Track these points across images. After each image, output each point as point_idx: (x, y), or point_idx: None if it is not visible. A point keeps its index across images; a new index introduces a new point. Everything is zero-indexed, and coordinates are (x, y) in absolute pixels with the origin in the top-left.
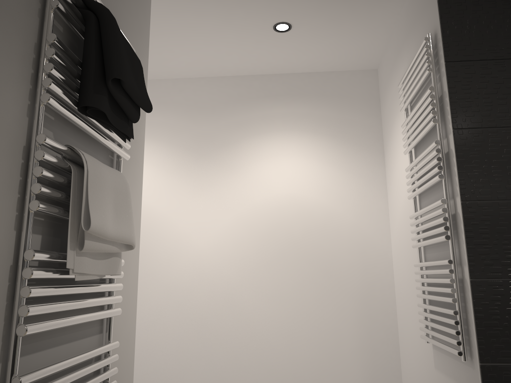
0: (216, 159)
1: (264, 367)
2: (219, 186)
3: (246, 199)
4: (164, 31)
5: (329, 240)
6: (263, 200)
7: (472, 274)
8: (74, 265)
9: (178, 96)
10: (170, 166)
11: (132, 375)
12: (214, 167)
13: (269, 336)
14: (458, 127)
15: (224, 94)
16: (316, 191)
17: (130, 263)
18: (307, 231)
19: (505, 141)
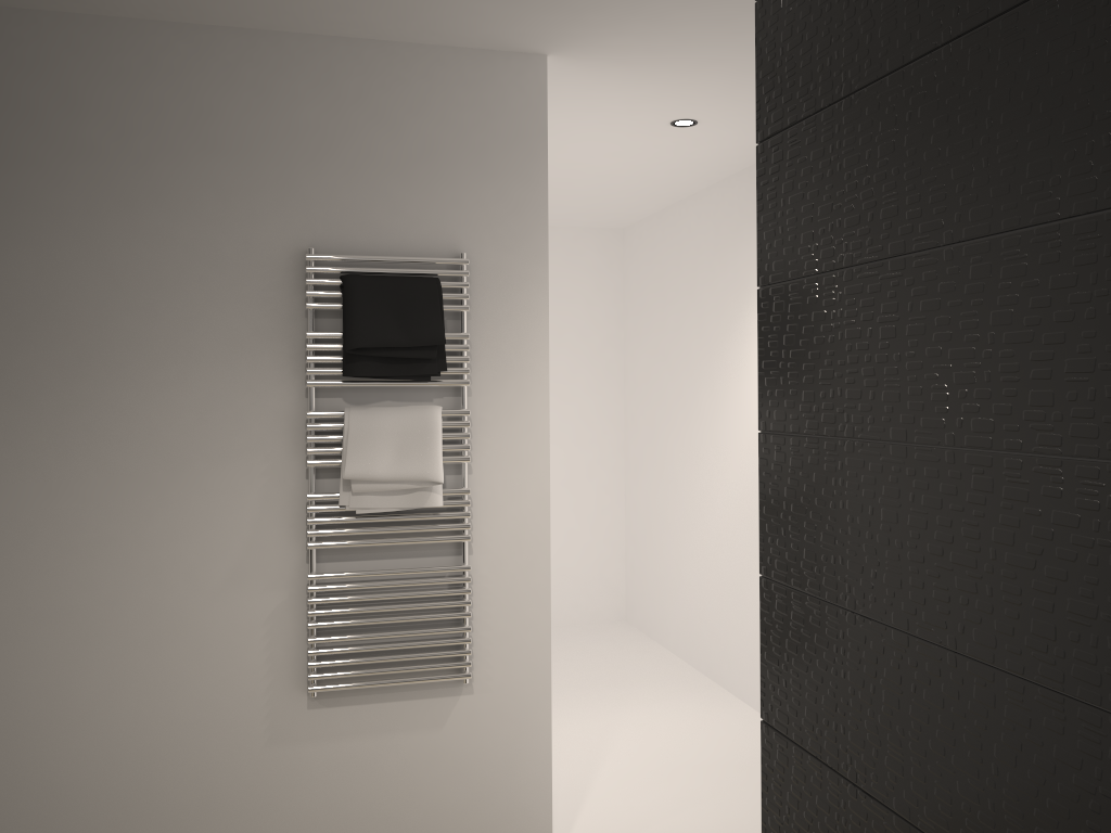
0: None
1: None
2: None
3: None
4: (730, 86)
5: None
6: None
7: (760, 565)
8: (349, 502)
9: None
10: None
11: (548, 604)
12: None
13: None
14: (761, 283)
15: None
16: None
17: (523, 486)
18: None
19: (805, 309)
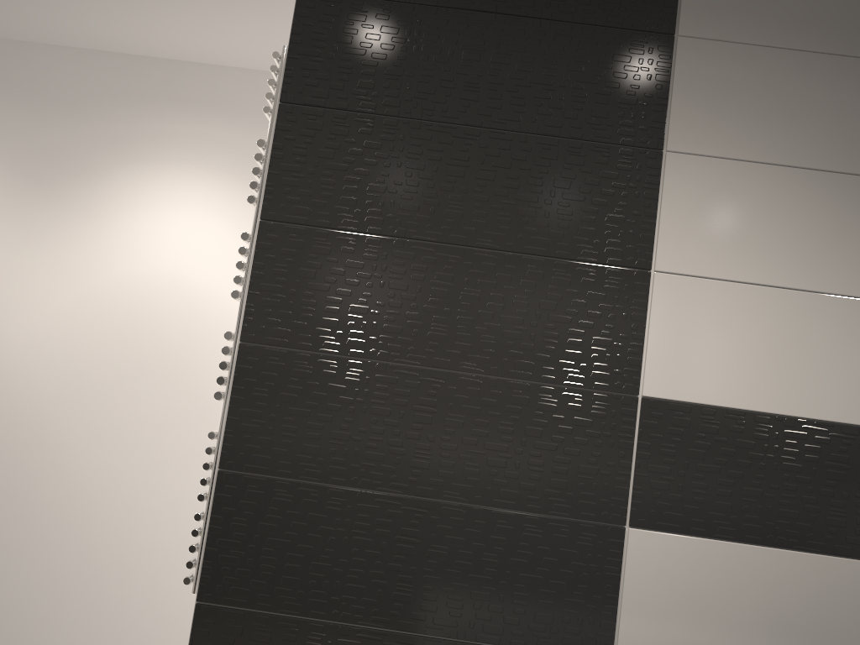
0: (63, 194)
1: (75, 545)
2: (59, 240)
3: (100, 269)
4: None
5: (222, 358)
6: (127, 276)
7: (223, 461)
8: None
9: (19, 73)
10: None
11: None
12: (58, 207)
13: (92, 499)
14: (269, 218)
15: (98, 82)
16: (218, 275)
17: None
18: (189, 339)
19: (336, 254)
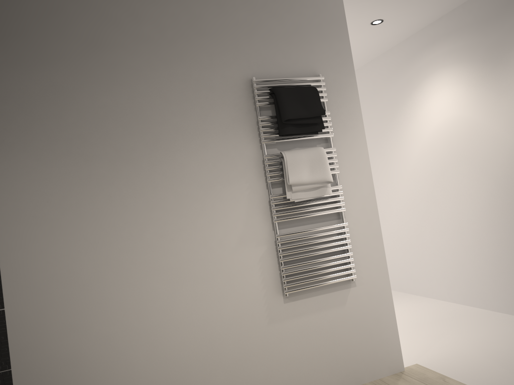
0: (509, 62)
1: None
2: None
3: None
4: None
5: None
6: None
7: None
8: (291, 196)
9: (468, 18)
10: (476, 81)
11: (381, 238)
12: (509, 70)
13: None
14: None
15: None
16: None
17: (361, 183)
18: None
19: None
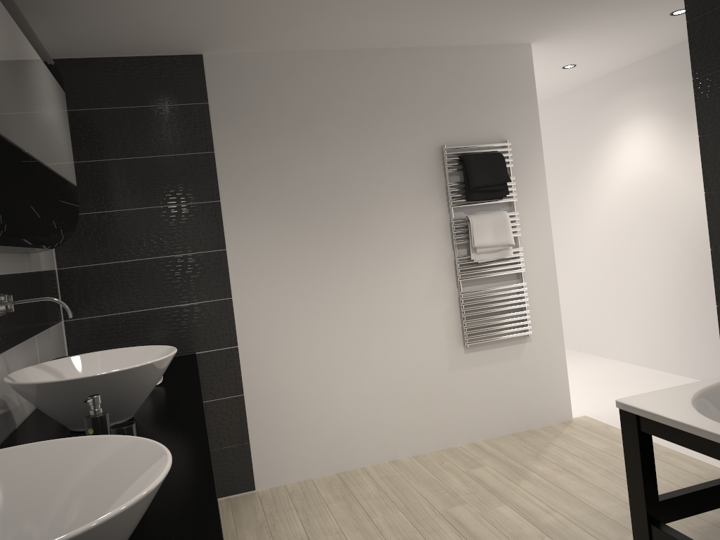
0: None
1: None
2: None
3: None
4: (604, 48)
5: None
6: None
7: (710, 245)
8: (475, 258)
9: (668, 67)
10: (671, 135)
11: (558, 298)
12: None
13: None
14: (701, 134)
15: None
16: None
17: (542, 245)
18: None
19: None
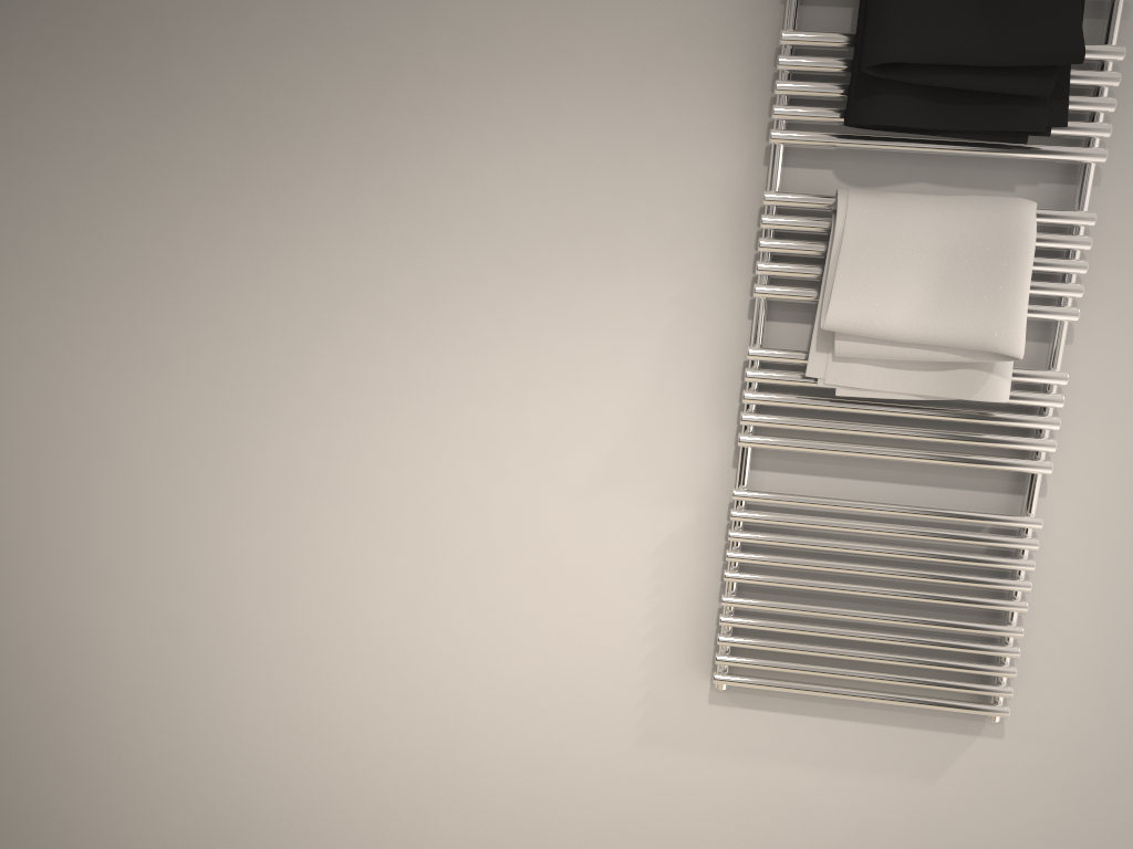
0: None
1: None
2: None
3: None
4: None
5: None
6: None
7: None
8: (825, 373)
9: None
10: None
11: None
12: None
13: None
14: None
15: None
16: None
17: None
18: None
19: None
